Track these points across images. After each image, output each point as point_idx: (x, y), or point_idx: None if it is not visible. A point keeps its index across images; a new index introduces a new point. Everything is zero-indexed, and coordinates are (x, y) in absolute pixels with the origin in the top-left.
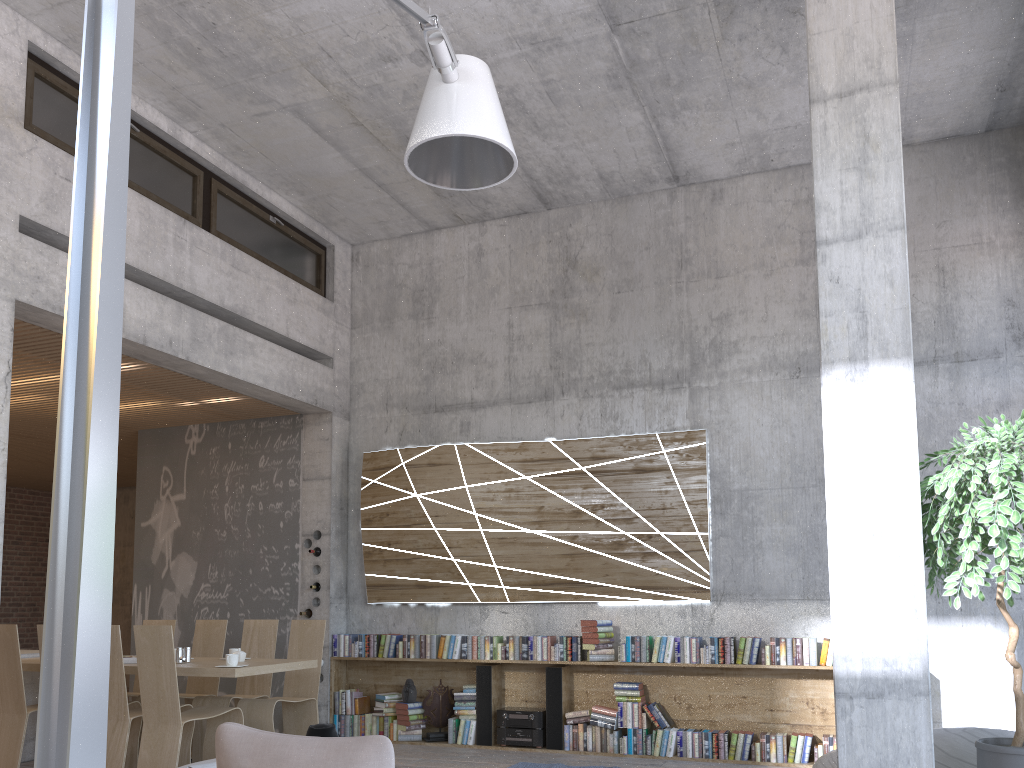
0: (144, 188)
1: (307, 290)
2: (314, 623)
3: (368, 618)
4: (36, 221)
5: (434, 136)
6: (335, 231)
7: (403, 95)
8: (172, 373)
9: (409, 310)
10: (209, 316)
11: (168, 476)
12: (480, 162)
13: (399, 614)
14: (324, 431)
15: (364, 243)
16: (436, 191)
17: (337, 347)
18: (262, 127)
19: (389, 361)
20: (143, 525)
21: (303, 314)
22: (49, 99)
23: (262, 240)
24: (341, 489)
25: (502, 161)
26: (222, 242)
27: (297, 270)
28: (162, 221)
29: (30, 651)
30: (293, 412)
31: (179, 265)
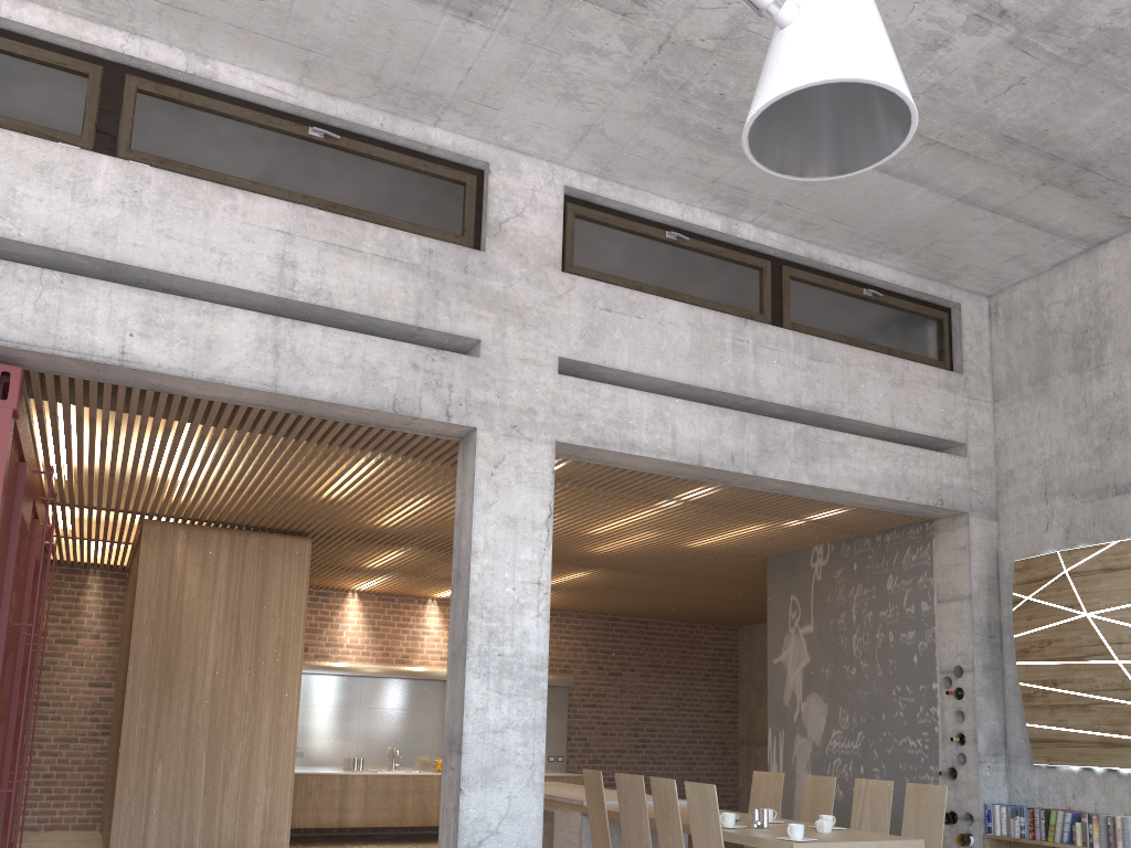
0: (698, 297)
1: (920, 366)
2: (932, 789)
3: (1036, 785)
4: (575, 359)
5: (757, 109)
6: (959, 285)
7: (975, 83)
8: (750, 492)
9: (1068, 362)
10: (781, 421)
11: (795, 606)
12: (853, 120)
13: (1080, 782)
14: (959, 538)
15: (1003, 290)
16: (1077, 193)
17: (971, 429)
18: (820, 189)
19: (1045, 435)
20: (774, 662)
21: (915, 396)
22: (591, 235)
23: (854, 320)
24: (988, 611)
25: (884, 105)
26: (795, 334)
27: (907, 345)
28: (717, 327)
29: (647, 797)
30: (919, 518)
31: (740, 371)
